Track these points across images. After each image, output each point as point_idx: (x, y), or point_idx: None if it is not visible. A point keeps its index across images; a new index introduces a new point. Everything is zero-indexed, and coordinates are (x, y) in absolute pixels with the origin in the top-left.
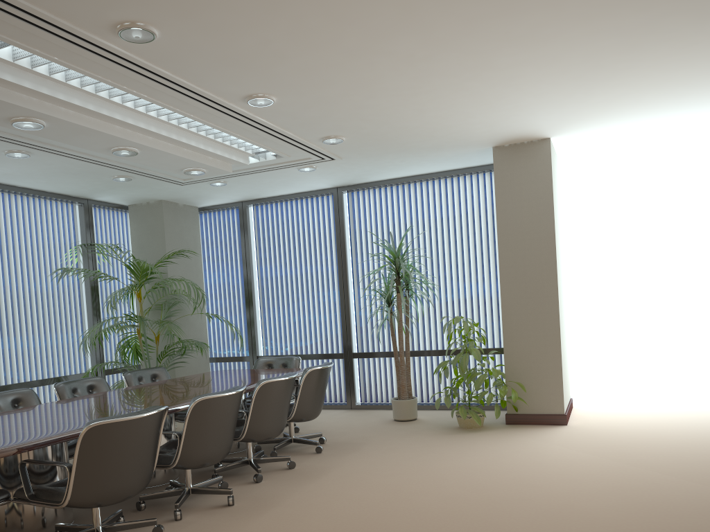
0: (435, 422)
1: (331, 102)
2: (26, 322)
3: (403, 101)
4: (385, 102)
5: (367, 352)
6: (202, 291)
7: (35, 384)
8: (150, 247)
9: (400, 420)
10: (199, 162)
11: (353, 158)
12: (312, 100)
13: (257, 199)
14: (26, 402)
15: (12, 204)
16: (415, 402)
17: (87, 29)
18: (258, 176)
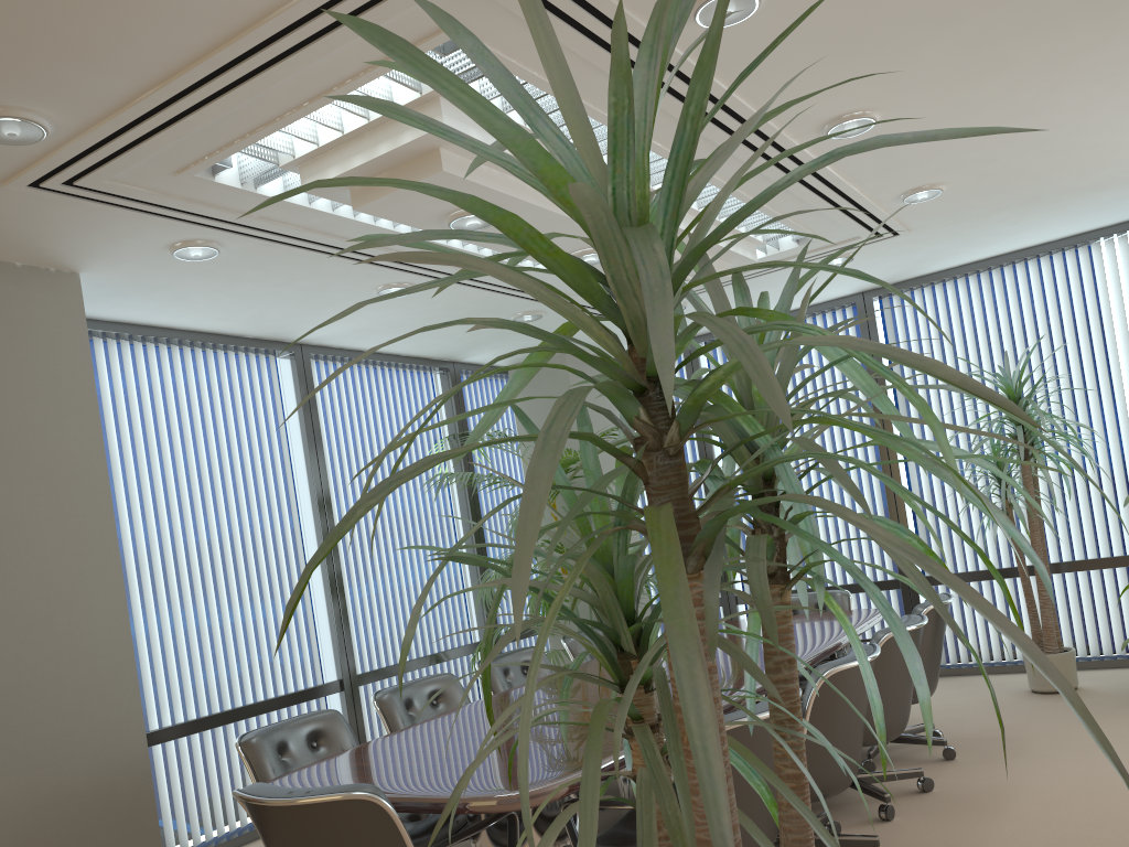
0: (1123, 691)
1: (973, 112)
2: (387, 567)
3: (1109, 89)
4: (1073, 95)
5: None
6: None
7: (411, 666)
8: None
9: (1048, 692)
10: None
11: (930, 228)
12: (942, 111)
13: None
14: (449, 695)
15: (355, 379)
16: (1074, 658)
17: (643, 12)
18: None
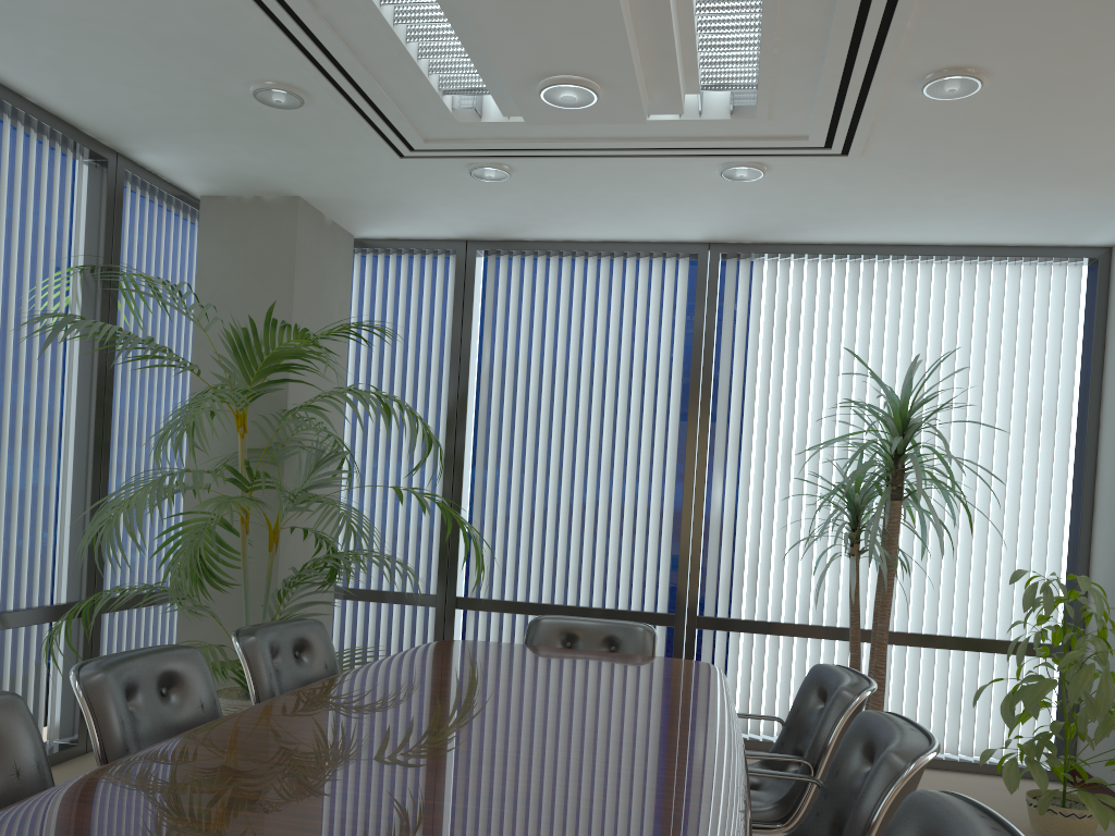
0: None
1: None
2: None
3: None
4: None
5: (730, 618)
6: (339, 431)
7: None
8: (247, 307)
9: None
10: (630, 55)
11: (881, 162)
12: None
13: (507, 241)
14: (1, 744)
15: None
16: None
17: None
18: (602, 172)
